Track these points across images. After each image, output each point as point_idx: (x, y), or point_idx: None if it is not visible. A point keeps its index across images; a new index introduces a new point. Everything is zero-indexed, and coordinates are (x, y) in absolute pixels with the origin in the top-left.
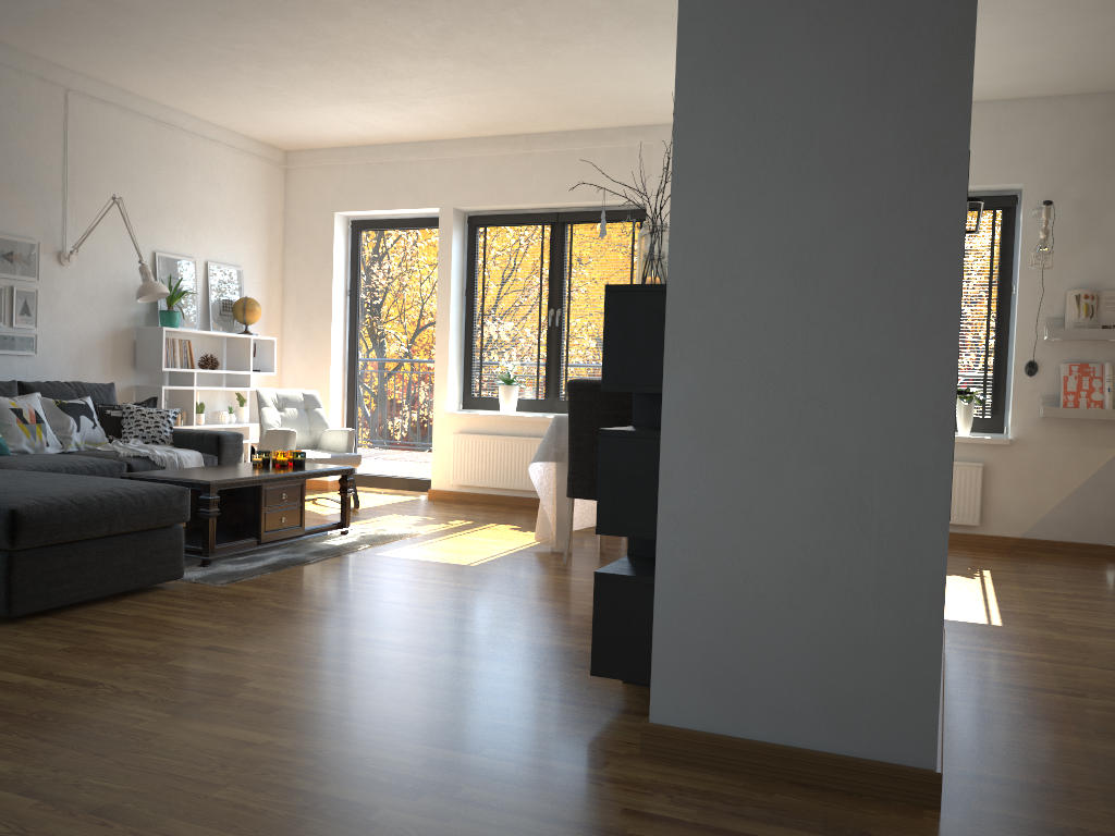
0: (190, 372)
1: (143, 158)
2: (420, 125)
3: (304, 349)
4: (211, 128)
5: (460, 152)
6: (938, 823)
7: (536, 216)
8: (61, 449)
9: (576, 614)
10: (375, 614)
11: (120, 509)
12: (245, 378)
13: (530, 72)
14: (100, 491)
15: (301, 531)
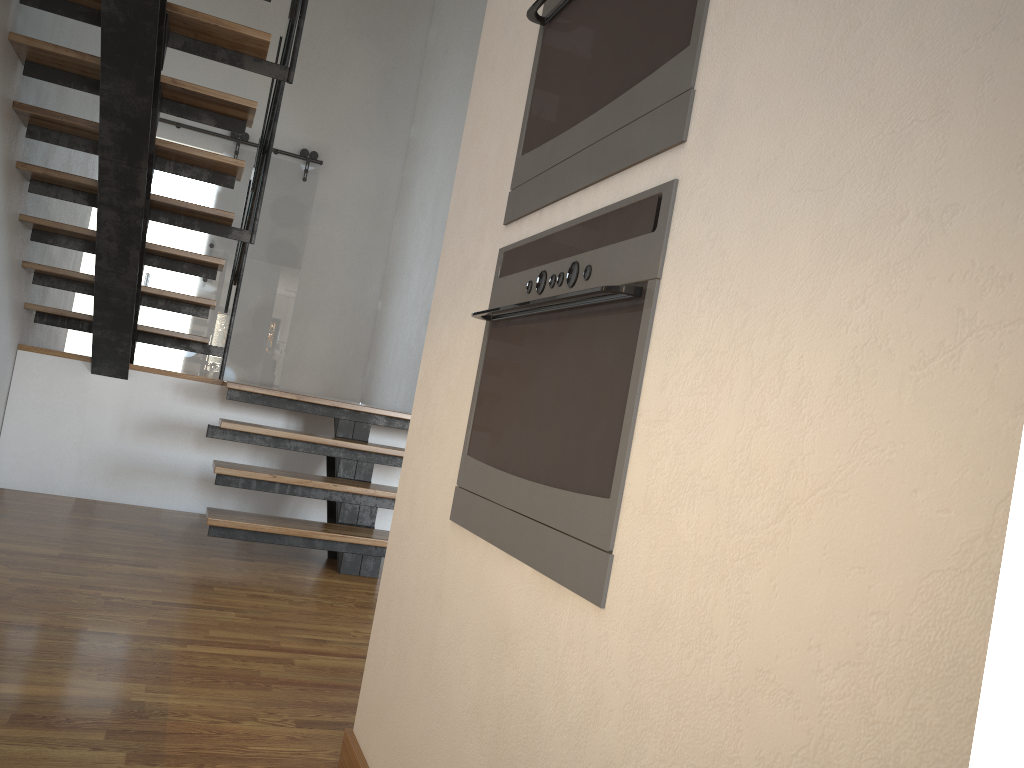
0: None
1: None
2: None
3: None
4: None
5: None
6: (334, 749)
7: None
8: None
9: None
10: None
11: None
12: None
13: None
14: None
15: None
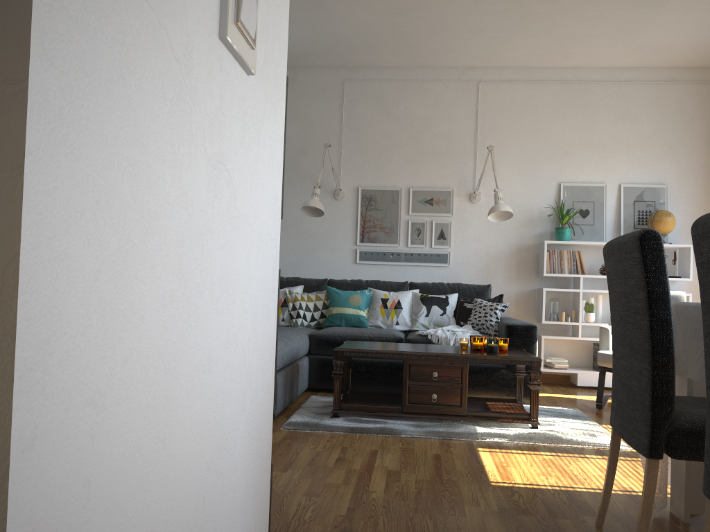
0: (578, 277)
1: (549, 113)
2: None
3: None
4: (627, 72)
5: None
6: None
7: None
8: (410, 327)
9: None
10: None
11: None
12: None
13: None
14: None
15: (459, 411)
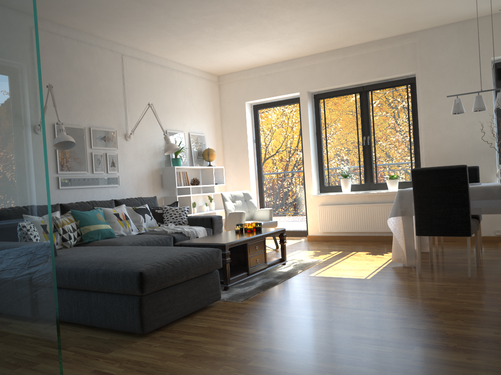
0: (187, 187)
1: (157, 85)
2: (288, 51)
3: (236, 171)
4: (185, 68)
5: (307, 63)
6: None
7: (351, 89)
8: (138, 231)
9: (466, 309)
10: (343, 317)
11: (191, 265)
12: (211, 188)
13: (357, 8)
14: (179, 256)
15: (265, 265)
